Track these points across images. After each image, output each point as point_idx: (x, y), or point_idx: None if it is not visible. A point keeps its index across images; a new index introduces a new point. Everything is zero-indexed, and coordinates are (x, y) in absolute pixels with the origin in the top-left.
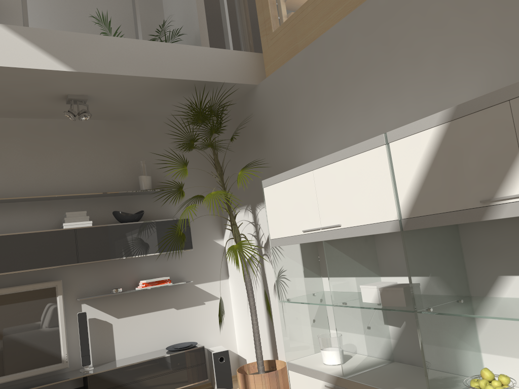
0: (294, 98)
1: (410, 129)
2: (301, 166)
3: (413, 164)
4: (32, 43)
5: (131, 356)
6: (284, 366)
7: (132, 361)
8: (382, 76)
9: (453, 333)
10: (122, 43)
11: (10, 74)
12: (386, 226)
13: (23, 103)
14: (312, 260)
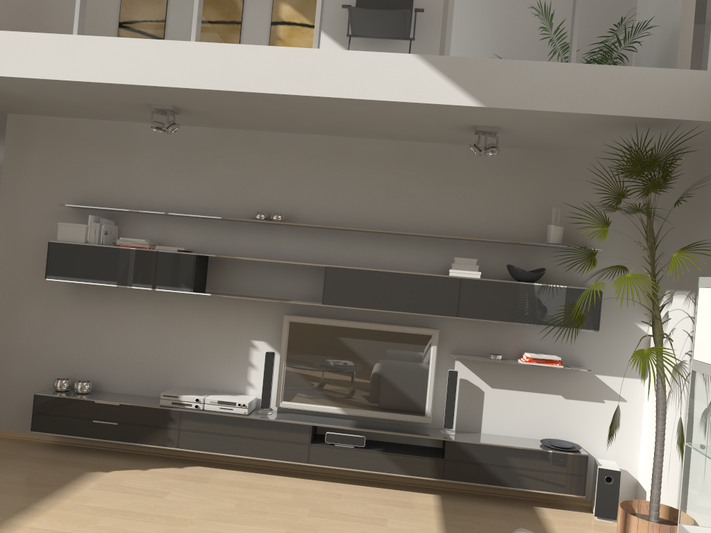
0: None
1: None
2: None
3: None
4: (444, 74)
5: (498, 434)
6: None
7: (496, 442)
8: None
9: None
10: (547, 69)
11: (417, 108)
12: None
13: (430, 130)
14: None
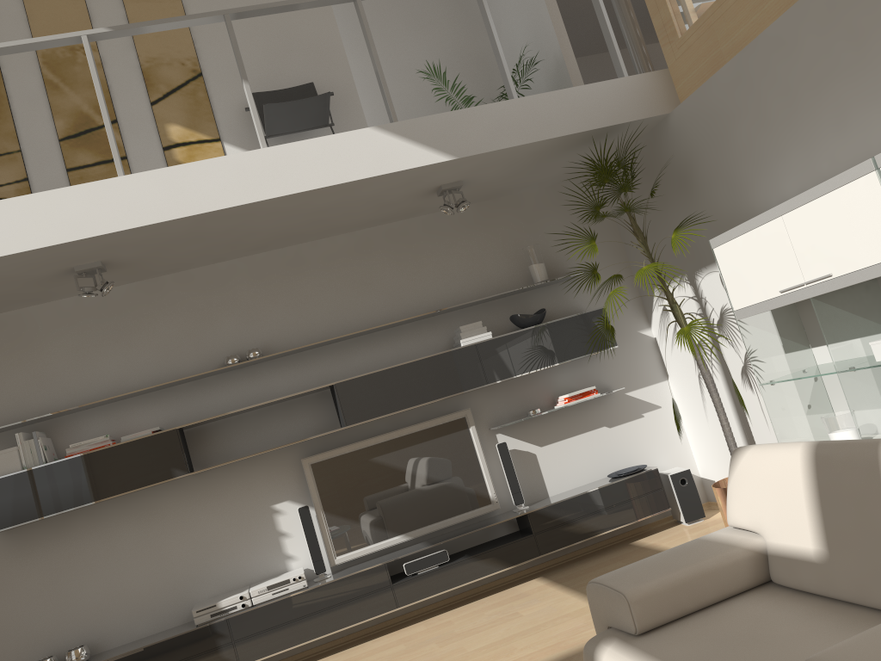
0: (730, 123)
1: None
2: (764, 213)
3: None
4: (407, 138)
5: (566, 490)
6: None
7: (572, 494)
8: (855, 78)
9: None
10: (498, 109)
11: (390, 179)
12: None
13: (391, 207)
14: (794, 328)
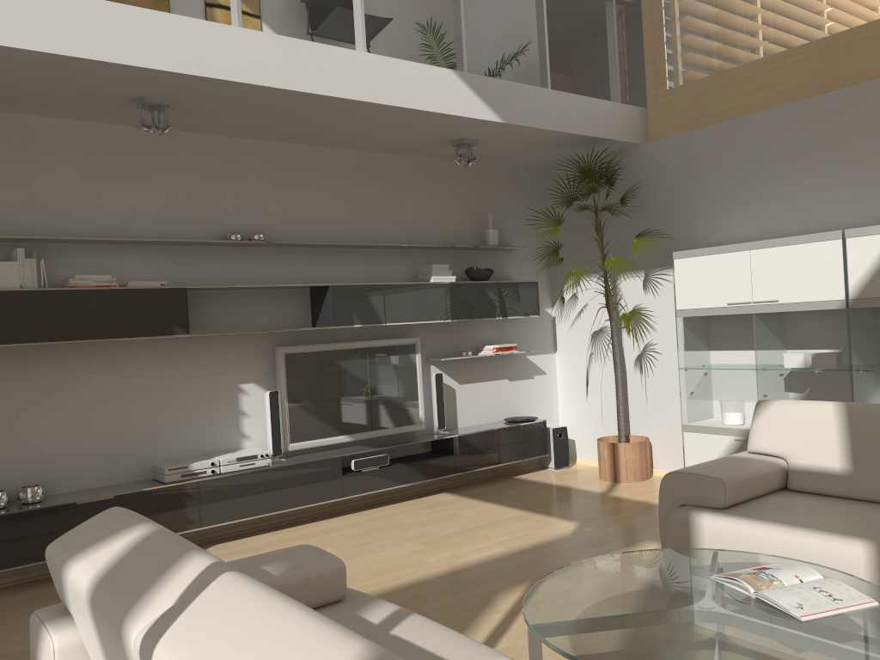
0: (698, 169)
1: (869, 230)
2: (734, 244)
3: (867, 258)
4: (474, 91)
5: (470, 425)
6: (640, 440)
7: (483, 428)
8: (818, 171)
9: (869, 390)
10: (539, 93)
11: (447, 120)
12: (831, 304)
13: (410, 141)
14: (704, 333)
